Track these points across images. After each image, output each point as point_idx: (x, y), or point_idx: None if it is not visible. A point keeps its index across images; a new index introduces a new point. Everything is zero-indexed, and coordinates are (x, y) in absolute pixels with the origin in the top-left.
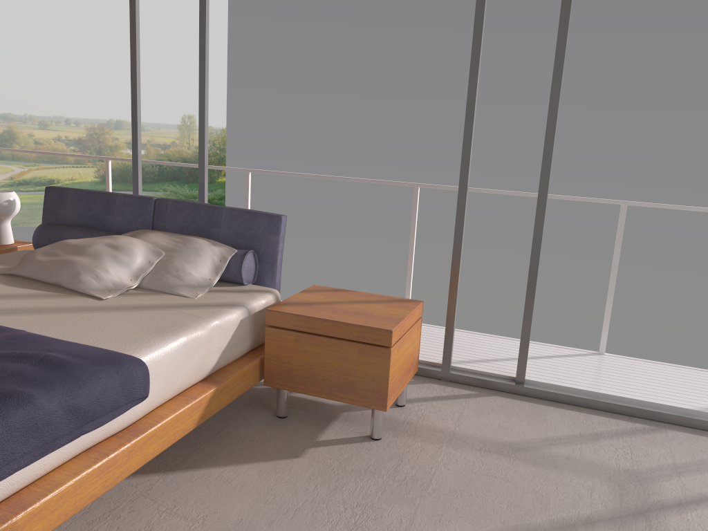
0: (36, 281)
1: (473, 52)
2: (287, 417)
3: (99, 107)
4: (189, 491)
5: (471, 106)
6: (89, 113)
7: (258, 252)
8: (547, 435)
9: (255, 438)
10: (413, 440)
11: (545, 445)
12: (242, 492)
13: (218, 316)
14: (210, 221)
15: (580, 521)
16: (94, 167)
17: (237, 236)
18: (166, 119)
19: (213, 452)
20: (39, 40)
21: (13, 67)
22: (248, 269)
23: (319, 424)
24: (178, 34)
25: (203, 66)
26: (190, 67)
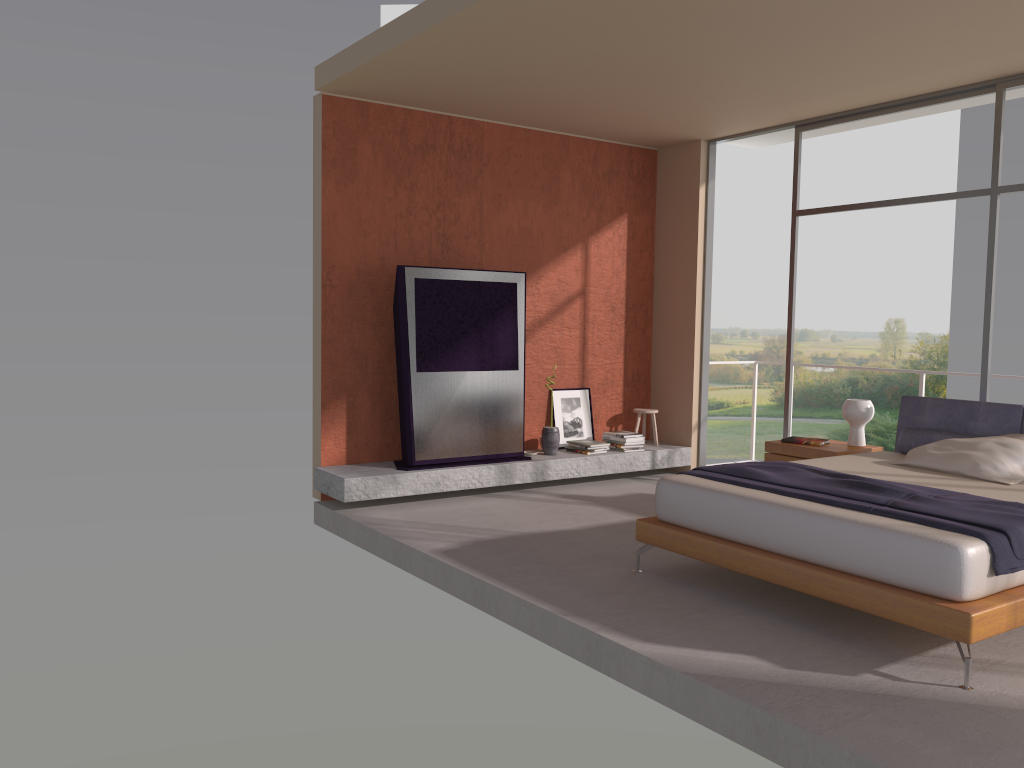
0: (930, 470)
1: None
2: None
3: (780, 315)
4: None
5: None
6: (769, 322)
7: None
8: None
9: None
10: None
11: None
12: None
13: None
14: None
15: None
16: (770, 388)
17: None
18: (865, 326)
19: None
20: (719, 243)
21: None
22: None
23: None
24: (886, 217)
25: None
26: (900, 257)
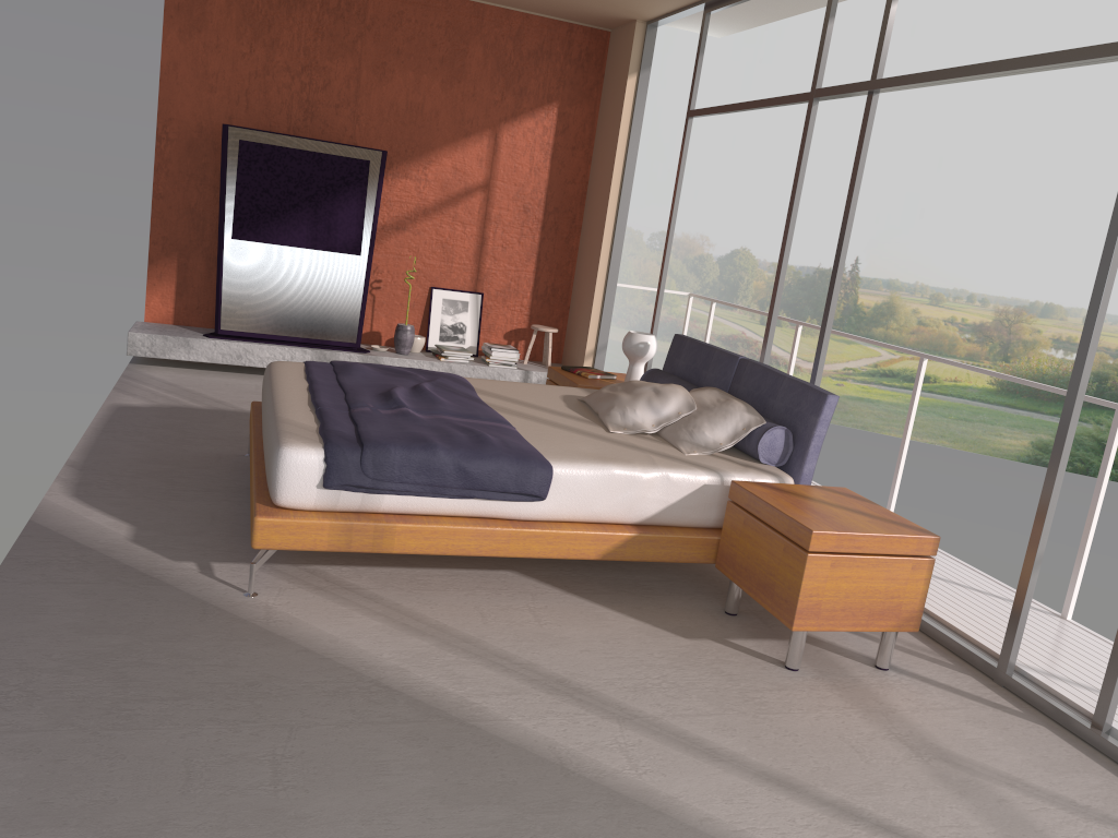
0: (592, 410)
1: (1117, 203)
2: (732, 616)
3: (1022, 282)
4: (564, 608)
5: (1101, 282)
6: (1005, 288)
7: (797, 433)
8: (1027, 779)
9: (674, 612)
10: (829, 689)
11: (996, 779)
12: (598, 628)
13: (673, 468)
14: (770, 390)
15: (877, 822)
16: (991, 368)
17: (785, 411)
18: None
19: (623, 601)
20: (960, 184)
21: (917, 219)
22: (770, 447)
23: (754, 634)
24: None
25: (846, 215)
26: None
